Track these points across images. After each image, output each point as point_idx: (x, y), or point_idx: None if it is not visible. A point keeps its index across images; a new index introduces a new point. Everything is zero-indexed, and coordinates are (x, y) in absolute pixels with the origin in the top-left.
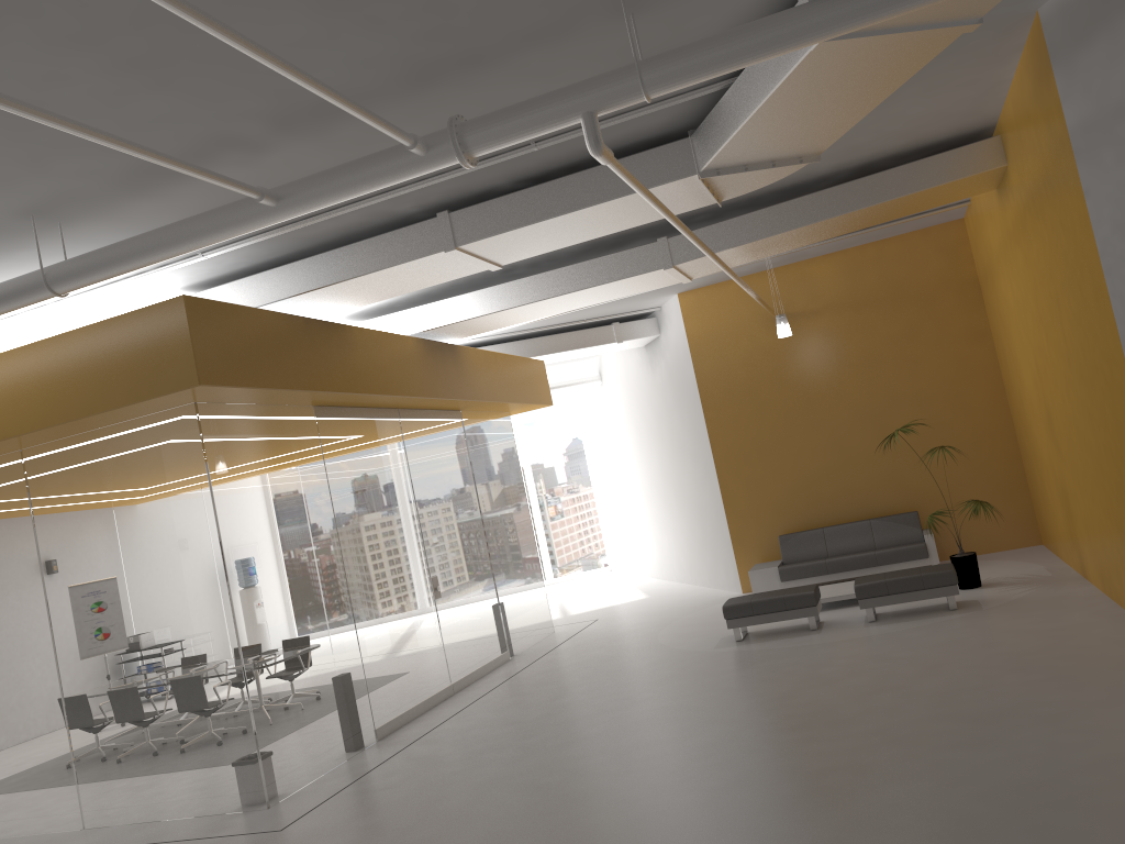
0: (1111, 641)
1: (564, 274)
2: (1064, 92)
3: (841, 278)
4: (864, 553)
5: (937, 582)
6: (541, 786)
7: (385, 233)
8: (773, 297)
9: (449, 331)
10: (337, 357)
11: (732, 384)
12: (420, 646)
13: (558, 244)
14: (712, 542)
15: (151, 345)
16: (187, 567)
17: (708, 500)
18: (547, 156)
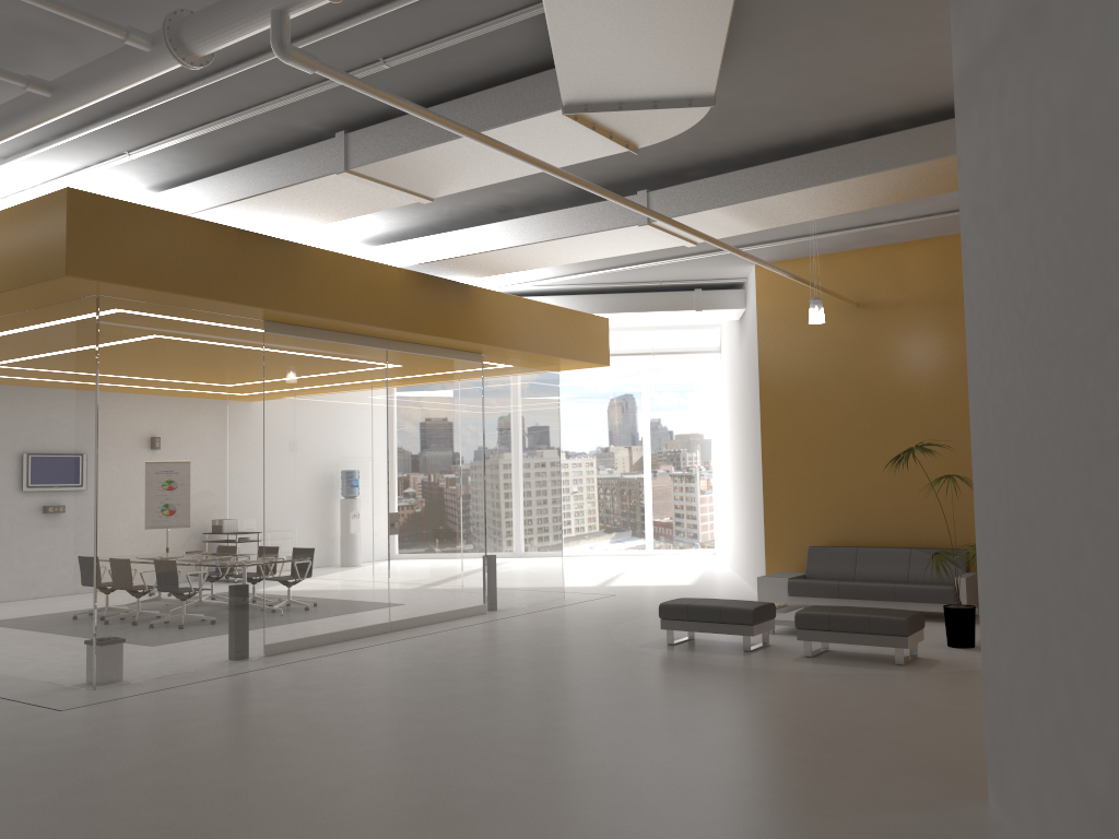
0: (971, 740)
1: (546, 220)
2: (954, 31)
3: (934, 269)
4: (883, 583)
5: (885, 629)
6: (269, 732)
7: (295, 150)
8: (856, 281)
9: (449, 268)
10: (278, 274)
11: (794, 371)
12: (353, 577)
13: (475, 180)
14: (756, 540)
15: (41, 233)
16: (71, 450)
17: (757, 494)
18: (417, 77)
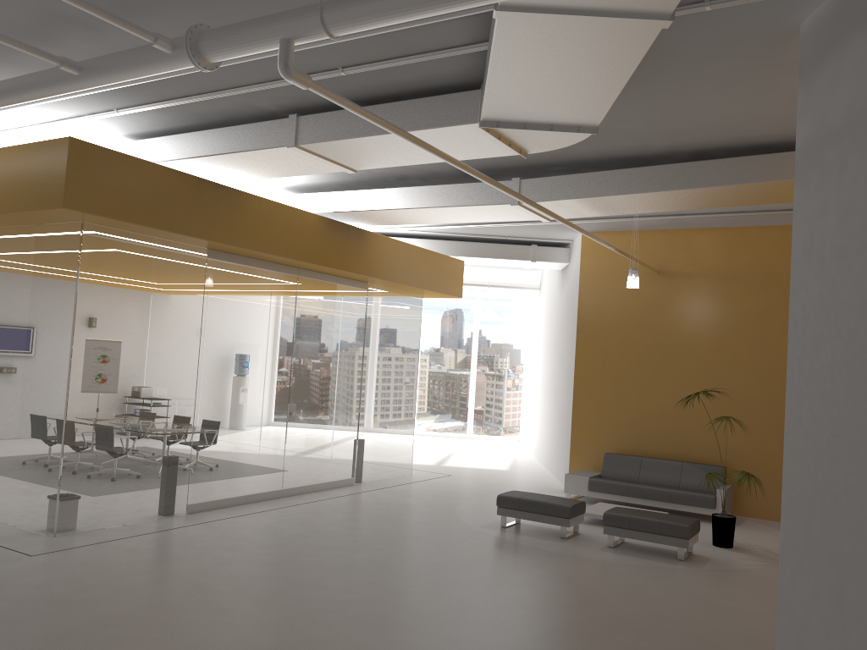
0: (748, 636)
1: (436, 191)
2: (800, 110)
3: (719, 251)
4: (661, 488)
5: (672, 532)
6: (205, 589)
7: (253, 123)
8: (658, 253)
9: (353, 217)
10: (224, 215)
11: (605, 317)
12: (258, 453)
13: (394, 162)
14: (562, 442)
15: (44, 170)
16: (50, 343)
17: (566, 407)
18: (364, 83)
